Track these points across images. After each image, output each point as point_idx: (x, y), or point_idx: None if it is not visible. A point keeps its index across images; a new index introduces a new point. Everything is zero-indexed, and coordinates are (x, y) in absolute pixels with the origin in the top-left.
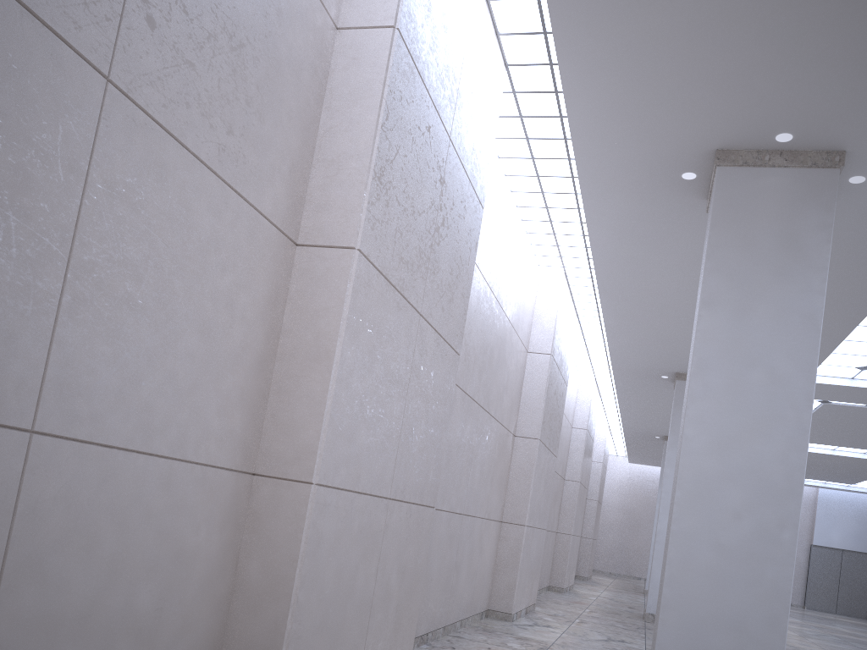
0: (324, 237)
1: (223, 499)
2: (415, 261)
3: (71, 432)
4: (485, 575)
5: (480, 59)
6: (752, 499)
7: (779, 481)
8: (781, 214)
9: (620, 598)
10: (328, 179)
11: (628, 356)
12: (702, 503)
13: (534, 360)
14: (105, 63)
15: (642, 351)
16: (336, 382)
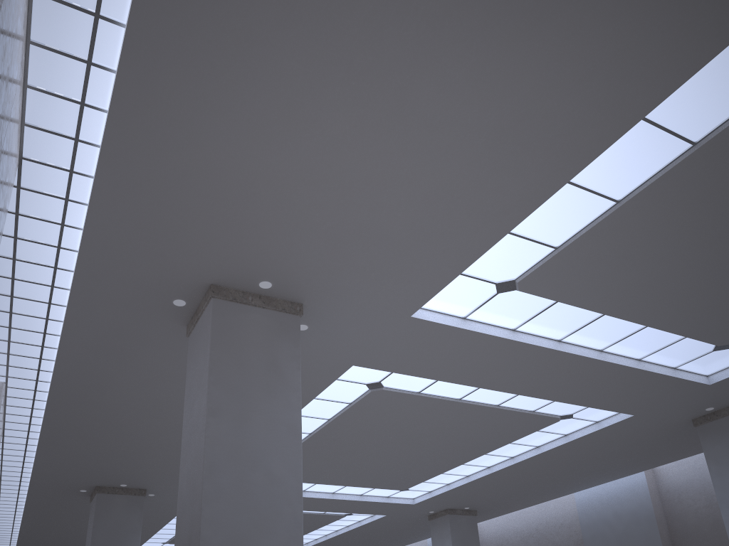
0: None
1: None
2: None
3: None
4: None
5: (13, 137)
6: None
7: None
8: (264, 343)
9: None
10: None
11: (53, 471)
12: None
13: None
14: None
15: (70, 465)
16: None
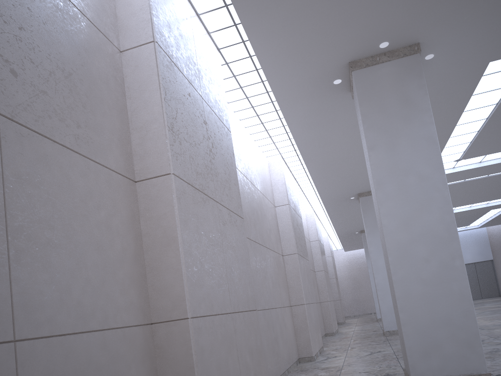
0: (150, 172)
1: (139, 344)
2: (204, 172)
3: (38, 333)
4: (292, 339)
5: (204, 49)
6: (432, 249)
7: (443, 234)
8: (395, 87)
9: (366, 328)
10: (142, 138)
11: (329, 192)
12: (405, 259)
13: (280, 210)
14: None
15: (336, 187)
16: (184, 254)
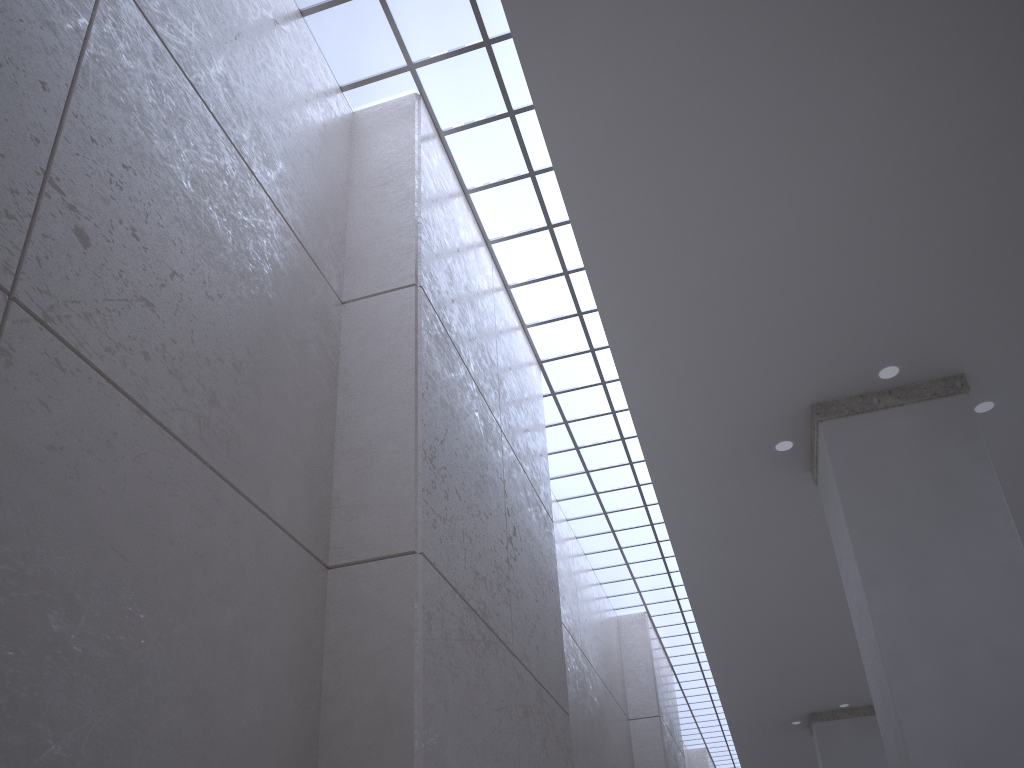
0: (367, 547)
1: None
2: (493, 579)
3: None
4: None
5: (513, 348)
6: None
7: None
8: (919, 456)
9: None
10: (360, 472)
11: (746, 704)
12: None
13: (640, 727)
14: (5, 273)
15: (762, 693)
16: (424, 758)
